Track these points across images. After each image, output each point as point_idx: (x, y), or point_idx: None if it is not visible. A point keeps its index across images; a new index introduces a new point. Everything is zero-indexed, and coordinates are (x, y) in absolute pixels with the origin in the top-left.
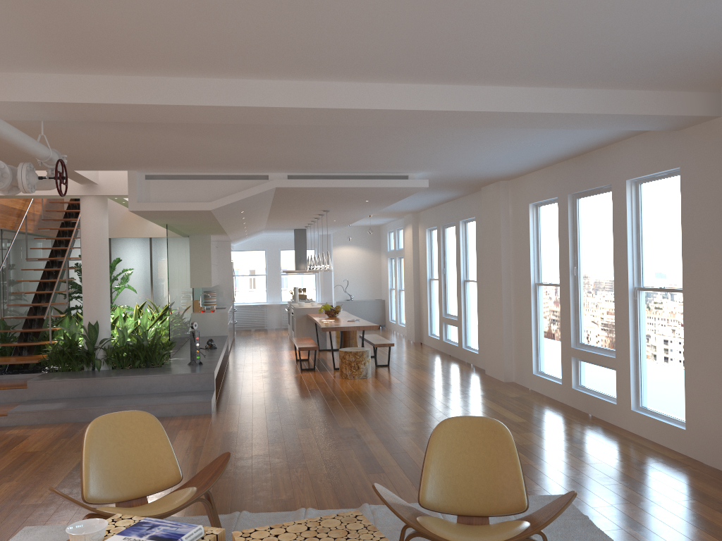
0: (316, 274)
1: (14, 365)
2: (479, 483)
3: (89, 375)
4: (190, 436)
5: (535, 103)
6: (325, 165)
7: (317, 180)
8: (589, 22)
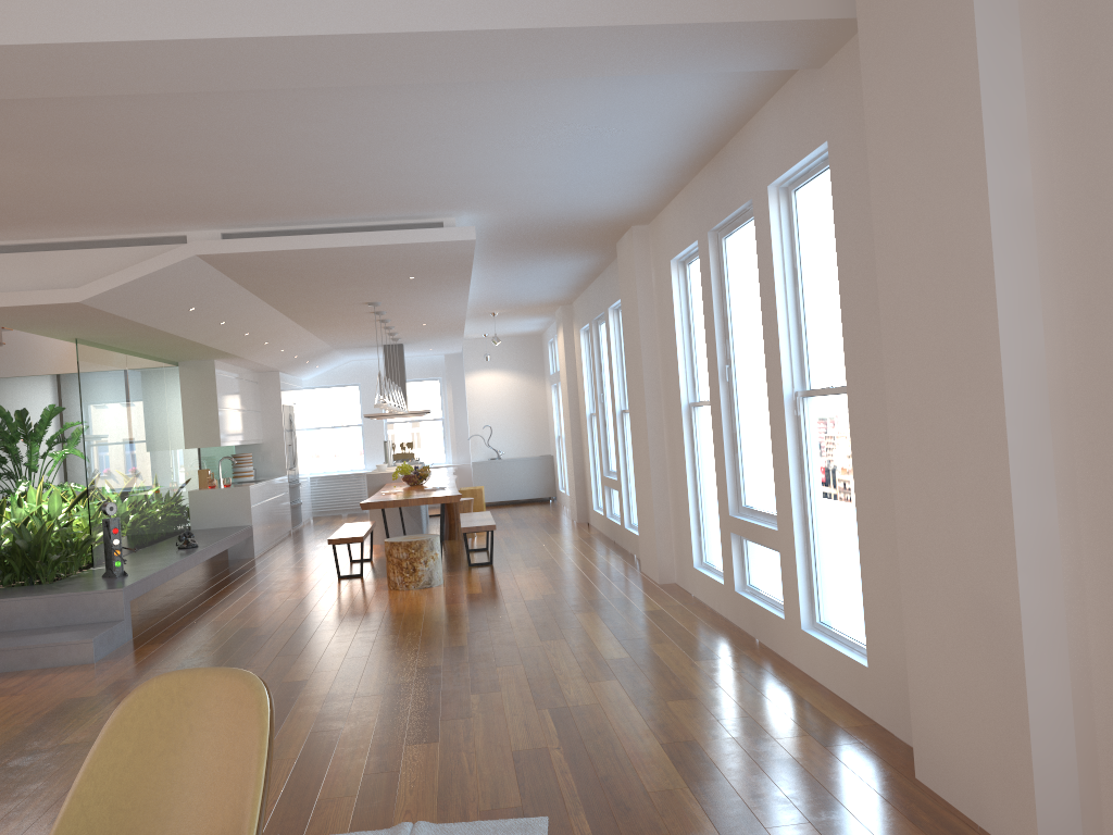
0: (443, 419)
1: None
2: (184, 823)
3: None
4: (2, 708)
5: (457, 13)
6: (265, 208)
7: (270, 239)
8: None
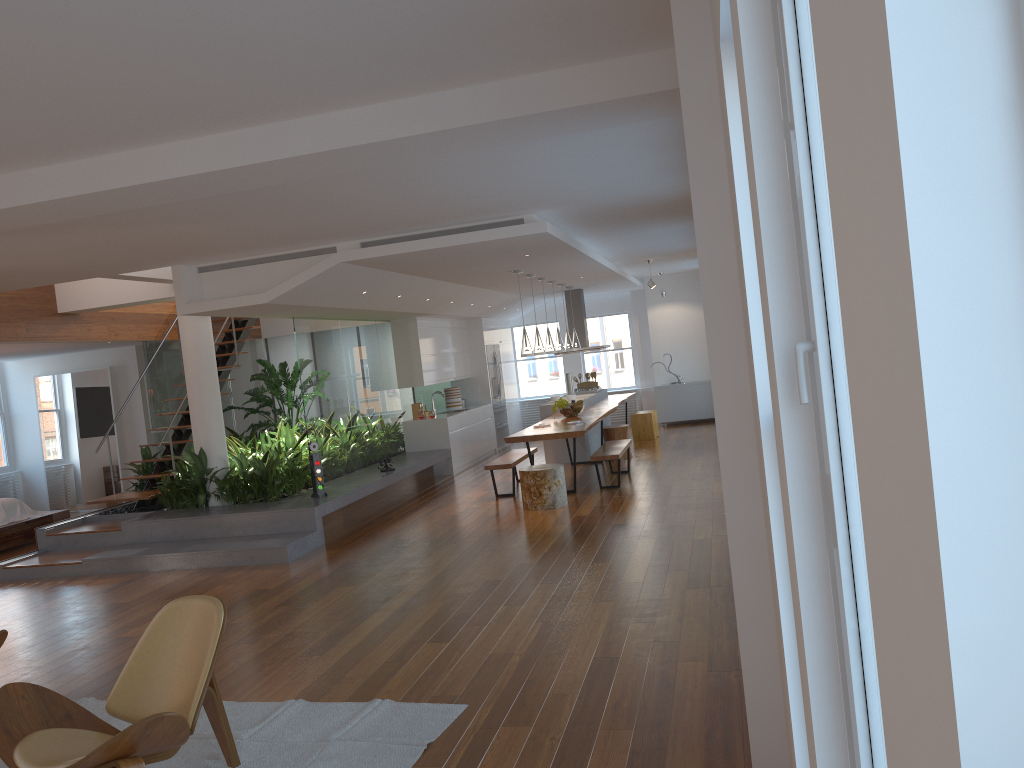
0: (632, 348)
1: (143, 502)
2: (176, 689)
3: (189, 513)
4: (217, 593)
5: (388, 126)
6: (378, 226)
7: (391, 245)
8: (203, 32)
